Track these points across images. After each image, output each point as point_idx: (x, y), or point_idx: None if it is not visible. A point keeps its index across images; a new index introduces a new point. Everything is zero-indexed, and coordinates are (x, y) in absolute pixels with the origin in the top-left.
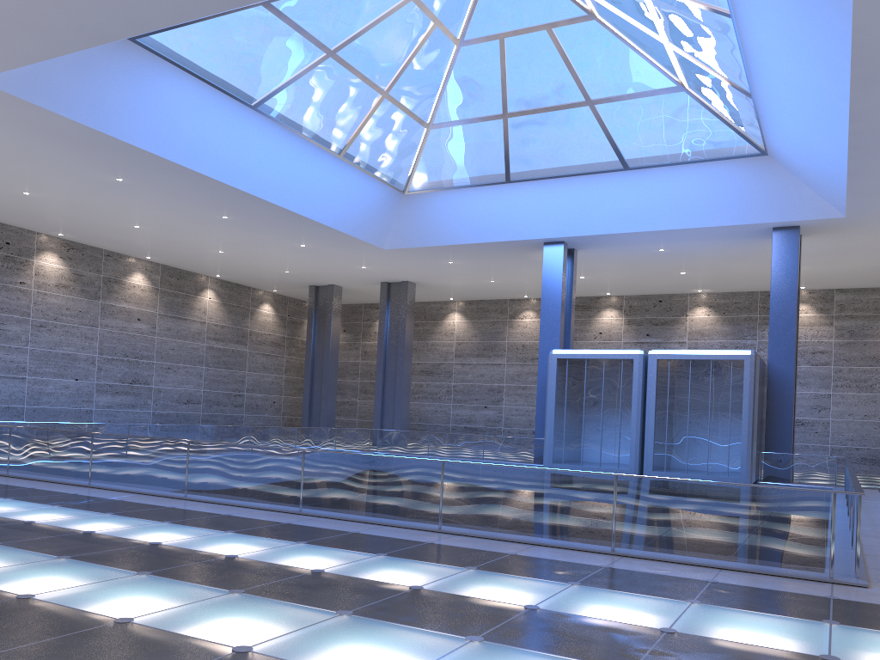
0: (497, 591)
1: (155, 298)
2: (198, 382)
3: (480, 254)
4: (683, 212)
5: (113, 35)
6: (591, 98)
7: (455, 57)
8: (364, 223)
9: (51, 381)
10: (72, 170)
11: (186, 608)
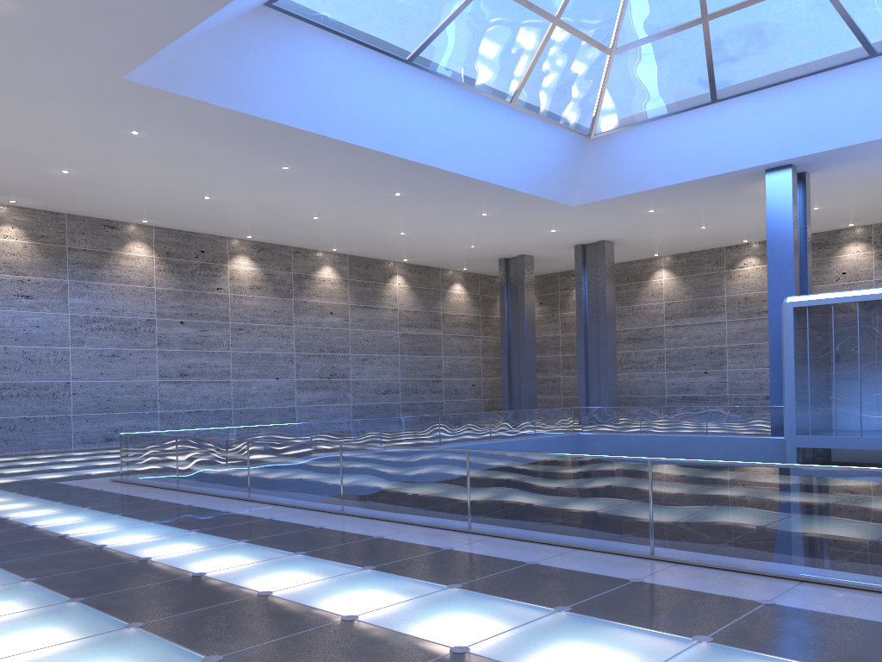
0: None
1: (345, 290)
2: (395, 371)
3: (686, 196)
4: None
5: None
6: None
7: None
8: (547, 178)
9: (253, 383)
10: (239, 165)
11: None
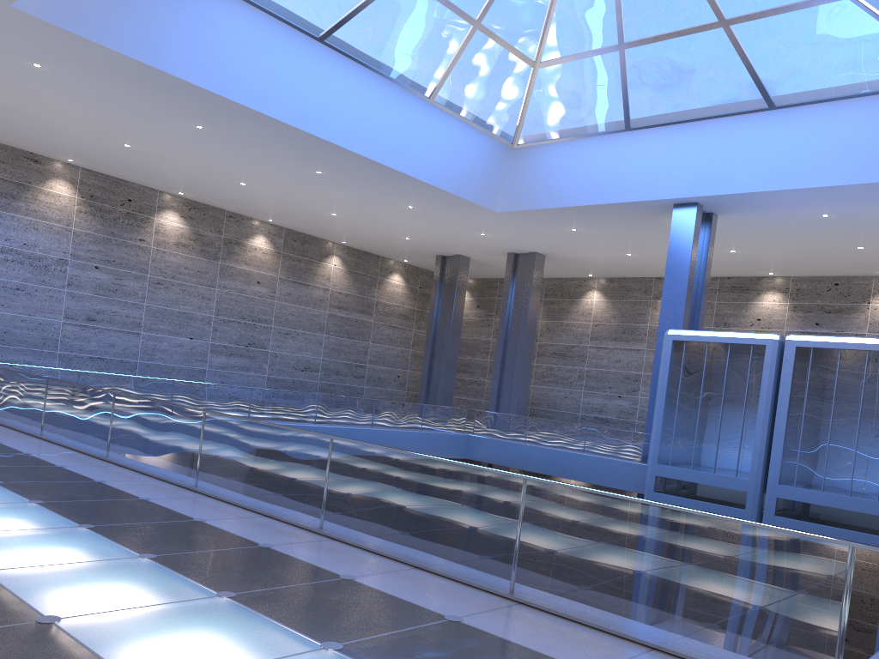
0: (162, 645)
1: (277, 262)
2: (318, 350)
3: (604, 220)
4: (847, 163)
5: None
6: (726, 17)
7: None
8: (469, 180)
9: (165, 339)
10: (152, 117)
11: None
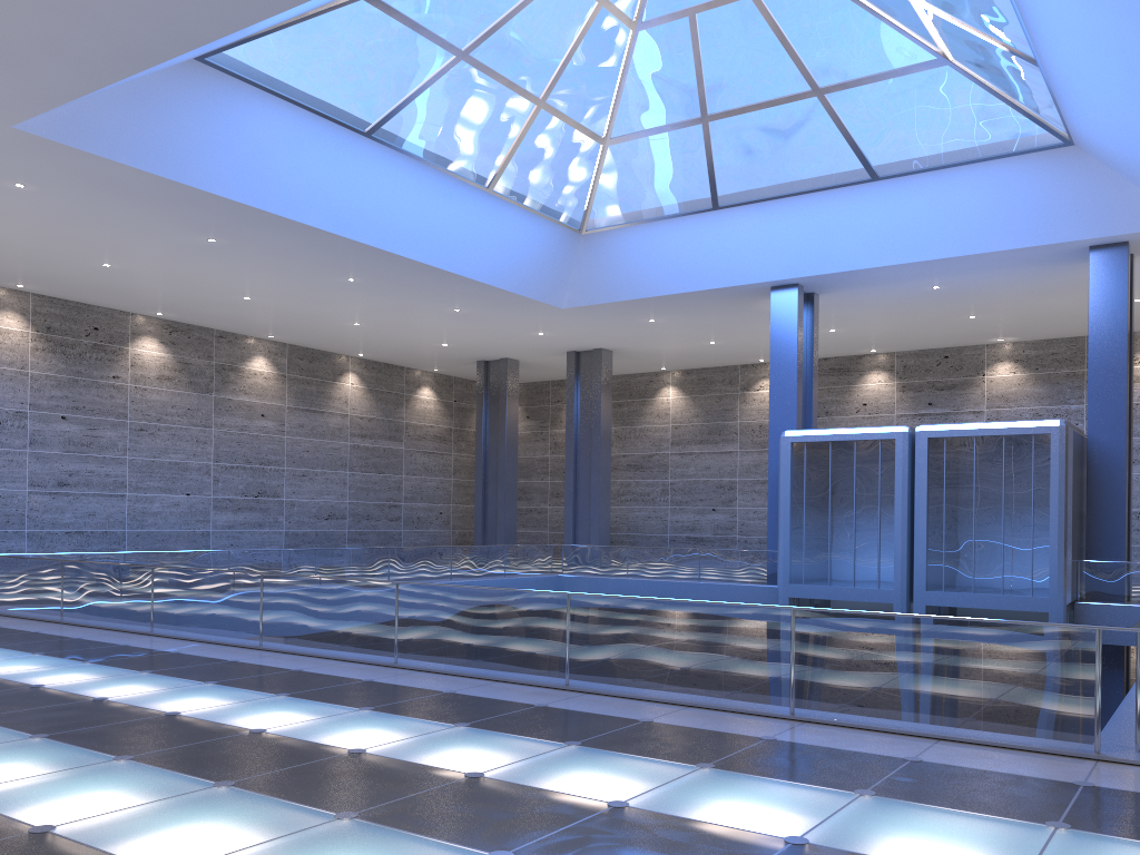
0: (584, 779)
1: (283, 387)
2: (342, 492)
3: (689, 308)
4: (959, 233)
5: (159, 55)
6: (819, 85)
7: (631, 45)
8: (531, 275)
9: (156, 498)
10: (153, 232)
11: (137, 810)
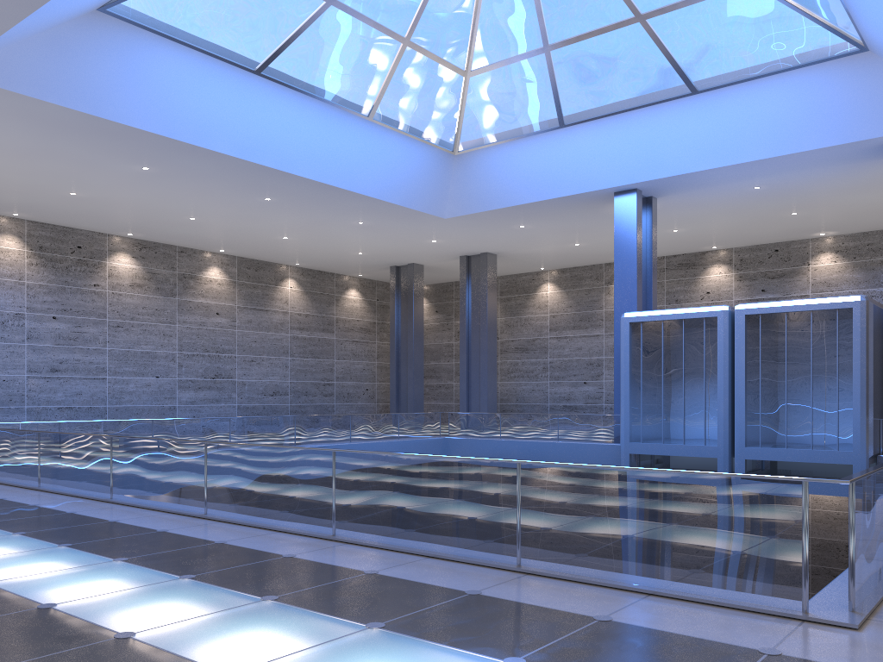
0: (230, 642)
1: (234, 291)
2: (284, 373)
3: (550, 214)
4: (771, 137)
5: None
6: (641, 12)
7: None
8: (415, 191)
9: (131, 380)
10: (97, 163)
11: None
